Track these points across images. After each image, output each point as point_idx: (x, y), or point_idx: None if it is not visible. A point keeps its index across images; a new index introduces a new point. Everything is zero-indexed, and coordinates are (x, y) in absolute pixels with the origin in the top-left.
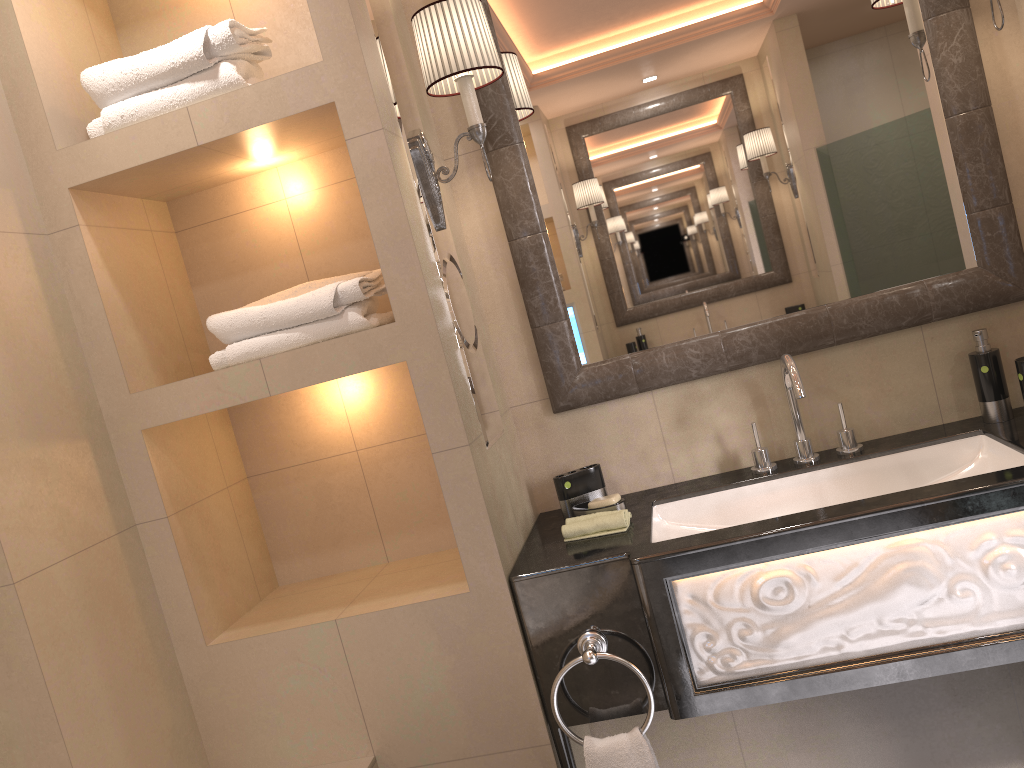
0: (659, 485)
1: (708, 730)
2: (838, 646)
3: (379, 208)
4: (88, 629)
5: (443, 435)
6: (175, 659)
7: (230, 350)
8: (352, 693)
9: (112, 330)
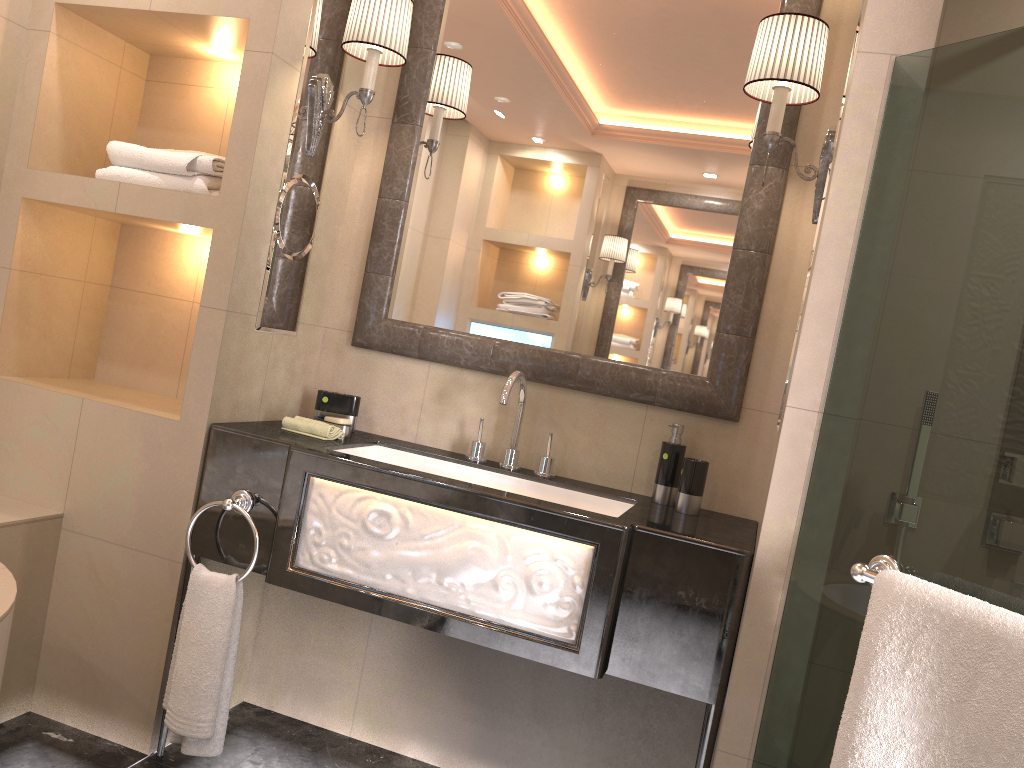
0: (403, 439)
1: (344, 646)
2: (403, 584)
3: (245, 109)
4: None
5: (213, 295)
6: None
7: (109, 169)
8: (70, 459)
9: (37, 117)
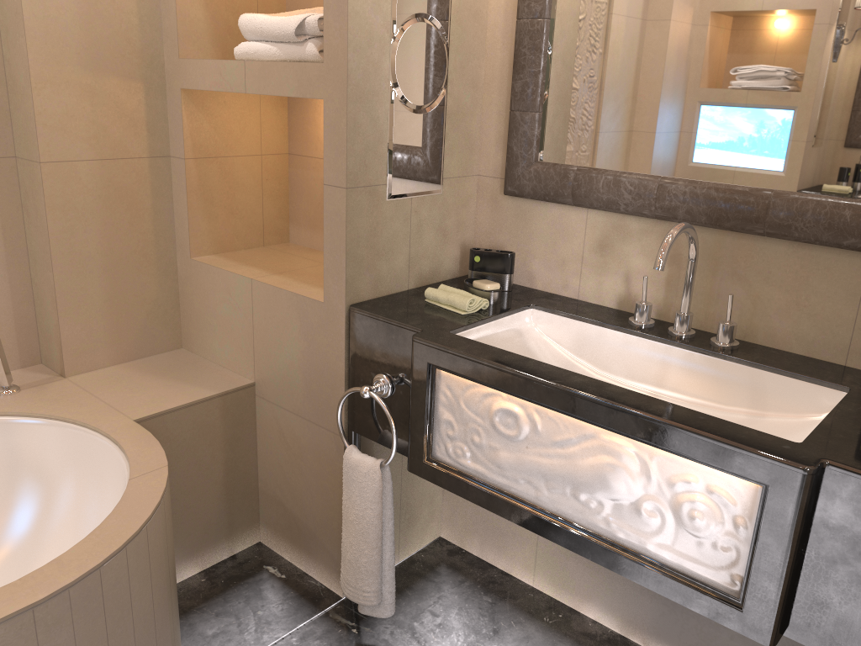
0: (565, 295)
1: None
2: (536, 491)
3: None
4: (98, 212)
5: (332, 173)
6: (174, 258)
7: (239, 46)
8: (251, 334)
9: (177, 4)
